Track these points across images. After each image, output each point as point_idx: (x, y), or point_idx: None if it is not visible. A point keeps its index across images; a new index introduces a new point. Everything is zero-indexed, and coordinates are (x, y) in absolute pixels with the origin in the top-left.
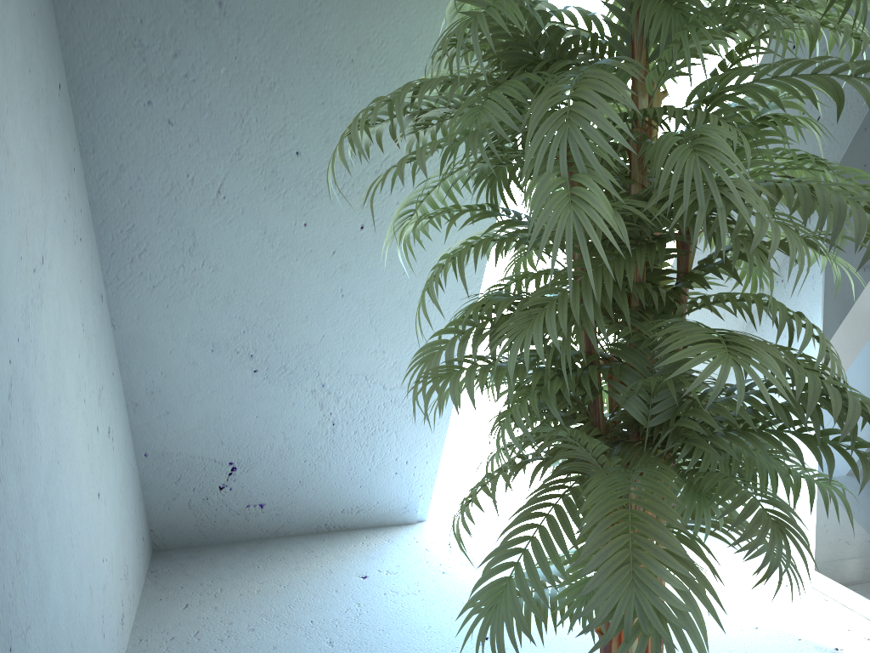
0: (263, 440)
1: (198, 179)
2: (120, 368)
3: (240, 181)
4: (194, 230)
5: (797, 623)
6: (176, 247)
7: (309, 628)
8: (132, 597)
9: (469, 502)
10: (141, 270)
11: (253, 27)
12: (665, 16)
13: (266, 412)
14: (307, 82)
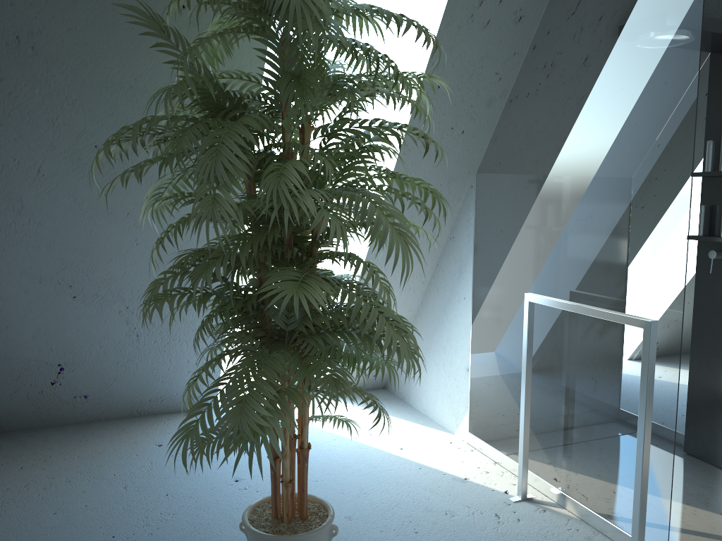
0: (84, 348)
1: (22, 162)
2: None
3: (55, 164)
4: (21, 197)
5: (447, 465)
6: (8, 209)
7: (112, 479)
8: None
9: (195, 380)
10: None
11: (58, 63)
12: (292, 89)
13: (84, 327)
14: (100, 100)
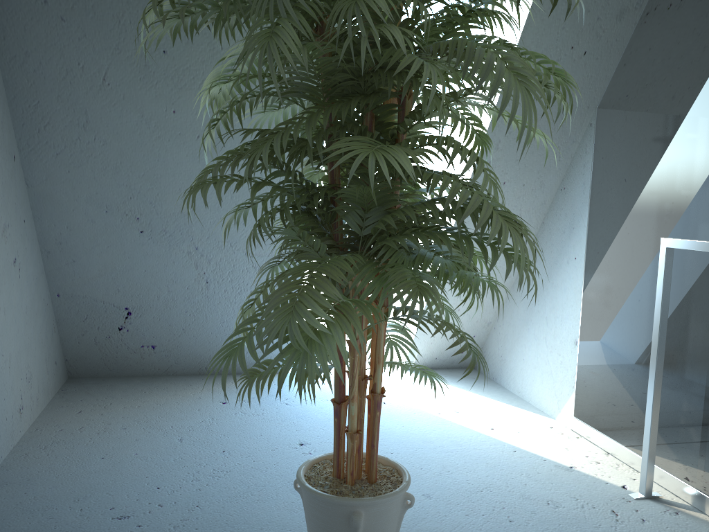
0: (151, 291)
1: (87, 68)
2: (34, 220)
3: (120, 72)
4: (86, 110)
5: (548, 450)
6: (73, 123)
7: (168, 430)
8: (36, 399)
9: (251, 305)
10: (46, 140)
11: None
12: None
13: (152, 268)
14: None
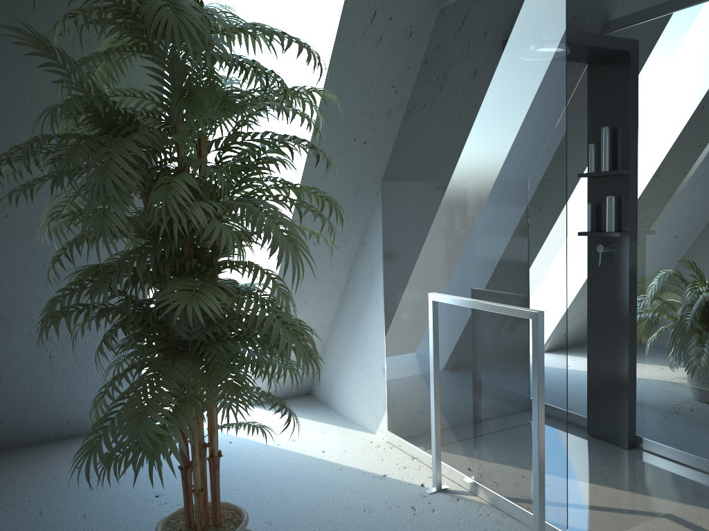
0: None
1: None
2: None
3: None
4: None
5: (367, 463)
6: None
7: (26, 505)
8: None
9: (102, 396)
10: None
11: None
12: (183, 105)
13: None
14: None
